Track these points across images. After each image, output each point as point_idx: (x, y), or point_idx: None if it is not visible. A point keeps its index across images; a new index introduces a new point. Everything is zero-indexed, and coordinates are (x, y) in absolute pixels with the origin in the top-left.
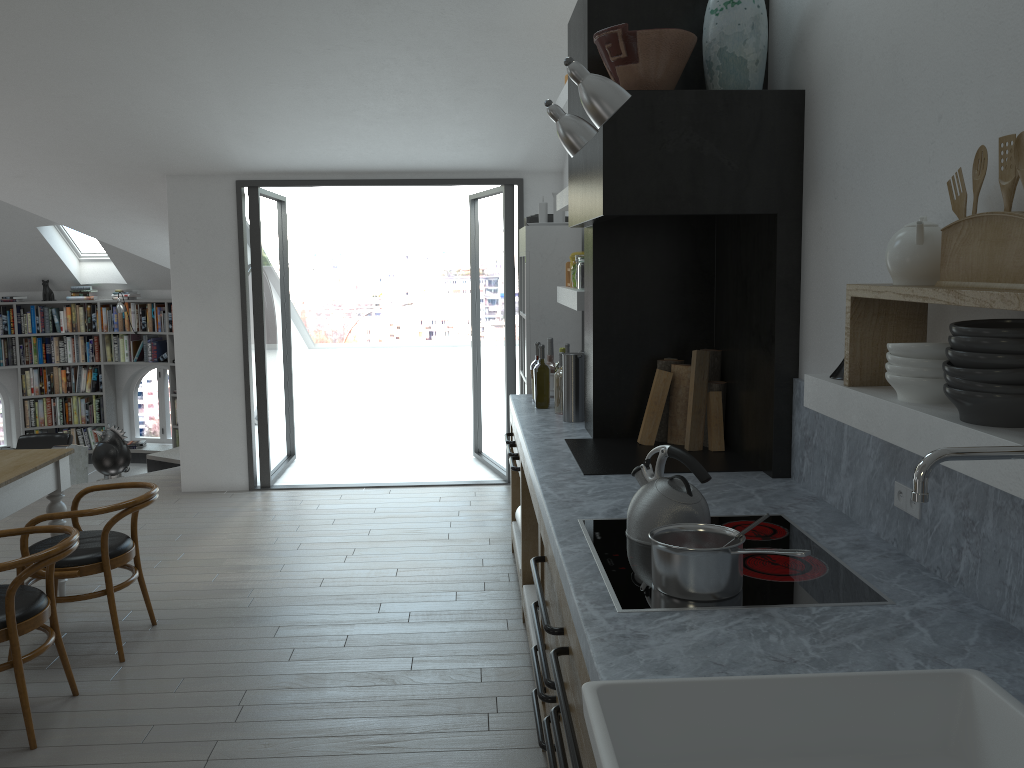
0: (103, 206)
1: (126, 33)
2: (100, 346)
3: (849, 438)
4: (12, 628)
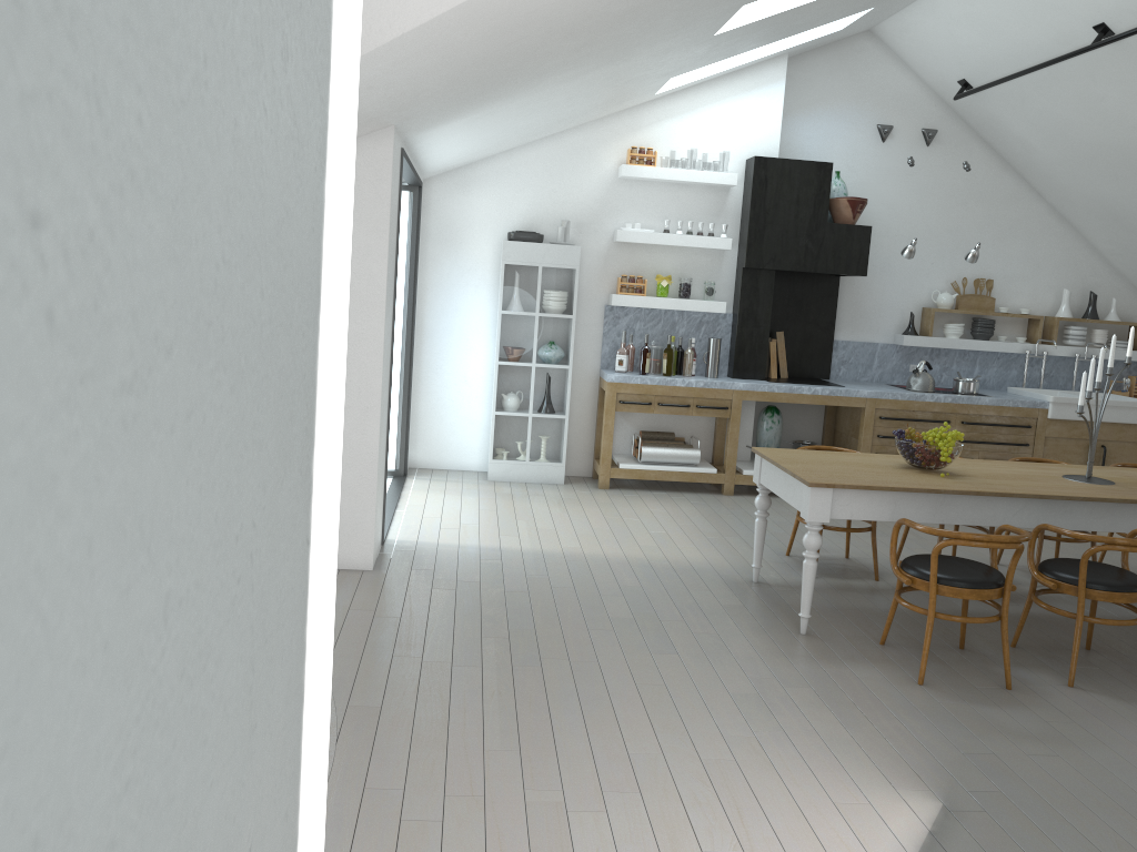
0: None
1: (670, 39)
2: None
3: (879, 356)
4: None
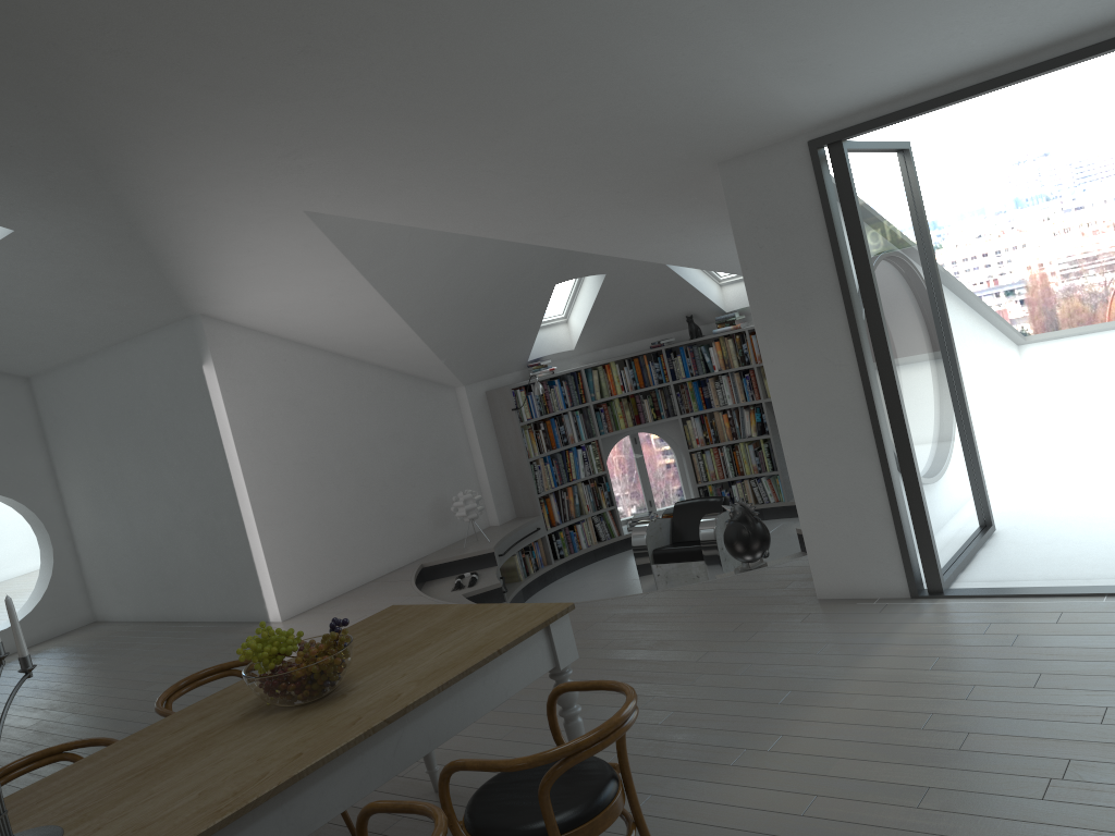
0: (667, 226)
1: None
2: (757, 381)
3: None
4: None
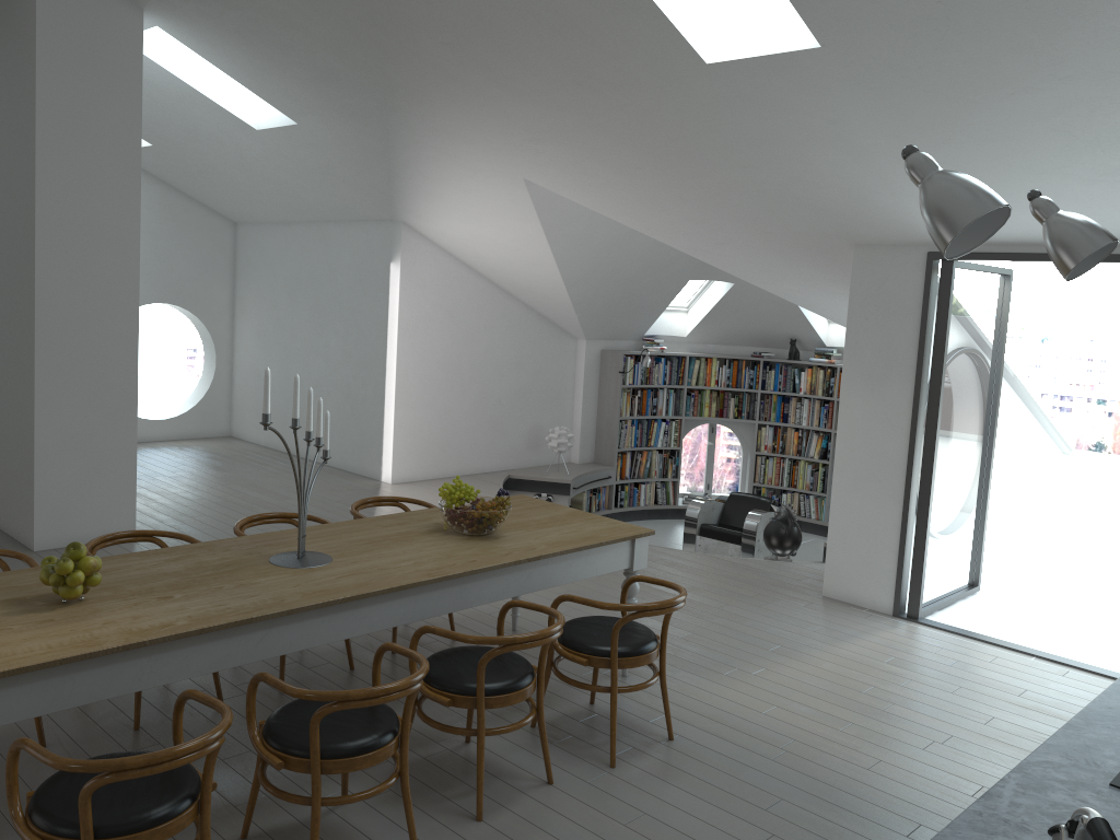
0: (800, 274)
1: (783, 99)
2: (833, 413)
3: None
4: (479, 699)
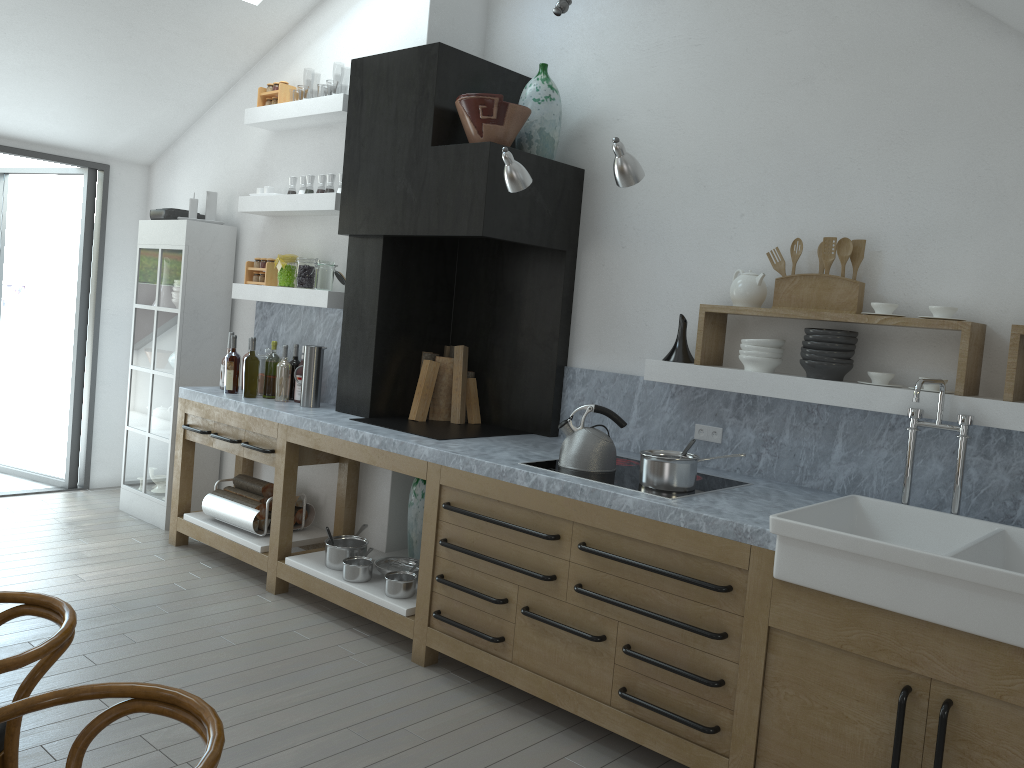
0: None
1: None
2: None
3: (641, 402)
4: None
